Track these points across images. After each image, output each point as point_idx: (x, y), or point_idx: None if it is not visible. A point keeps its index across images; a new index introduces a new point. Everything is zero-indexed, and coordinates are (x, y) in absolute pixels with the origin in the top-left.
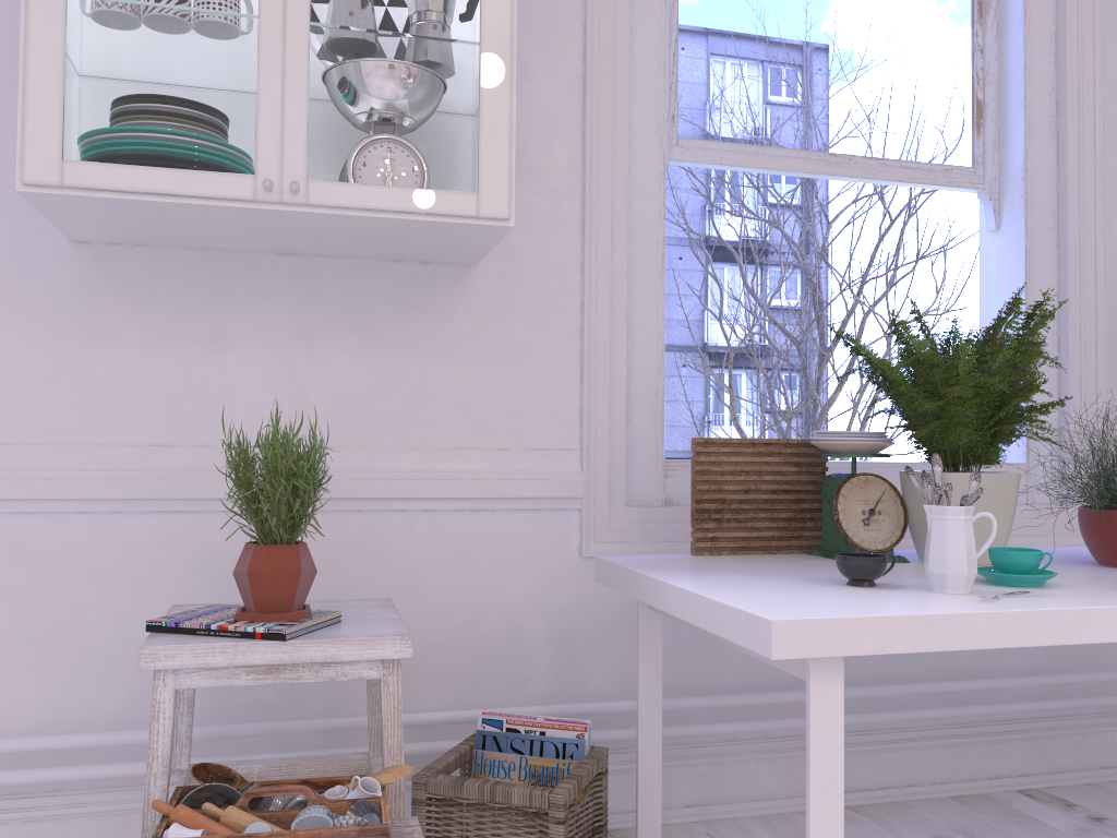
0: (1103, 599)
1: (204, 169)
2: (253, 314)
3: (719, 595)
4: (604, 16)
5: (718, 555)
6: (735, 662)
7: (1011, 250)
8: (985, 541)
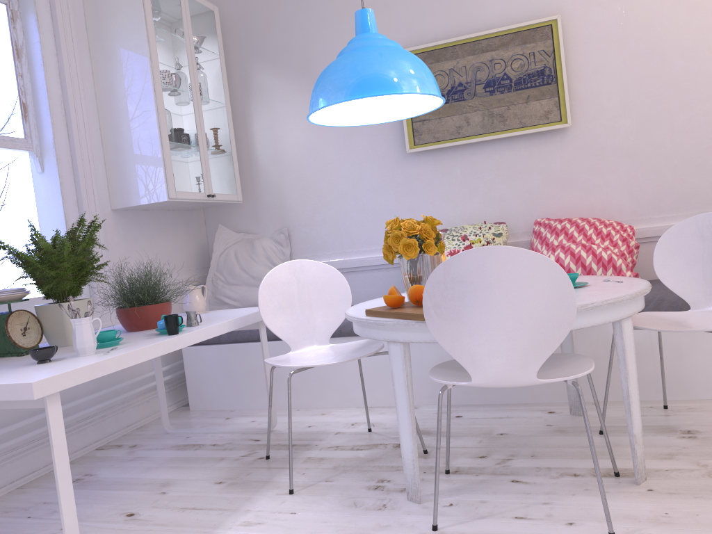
0: (146, 343)
1: None
2: None
3: None
4: None
5: None
6: None
7: (52, 183)
8: None
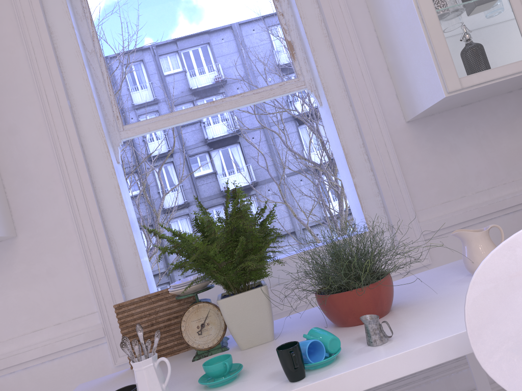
0: None
1: None
2: None
3: None
4: (47, 87)
5: None
6: None
7: (328, 115)
8: (256, 331)
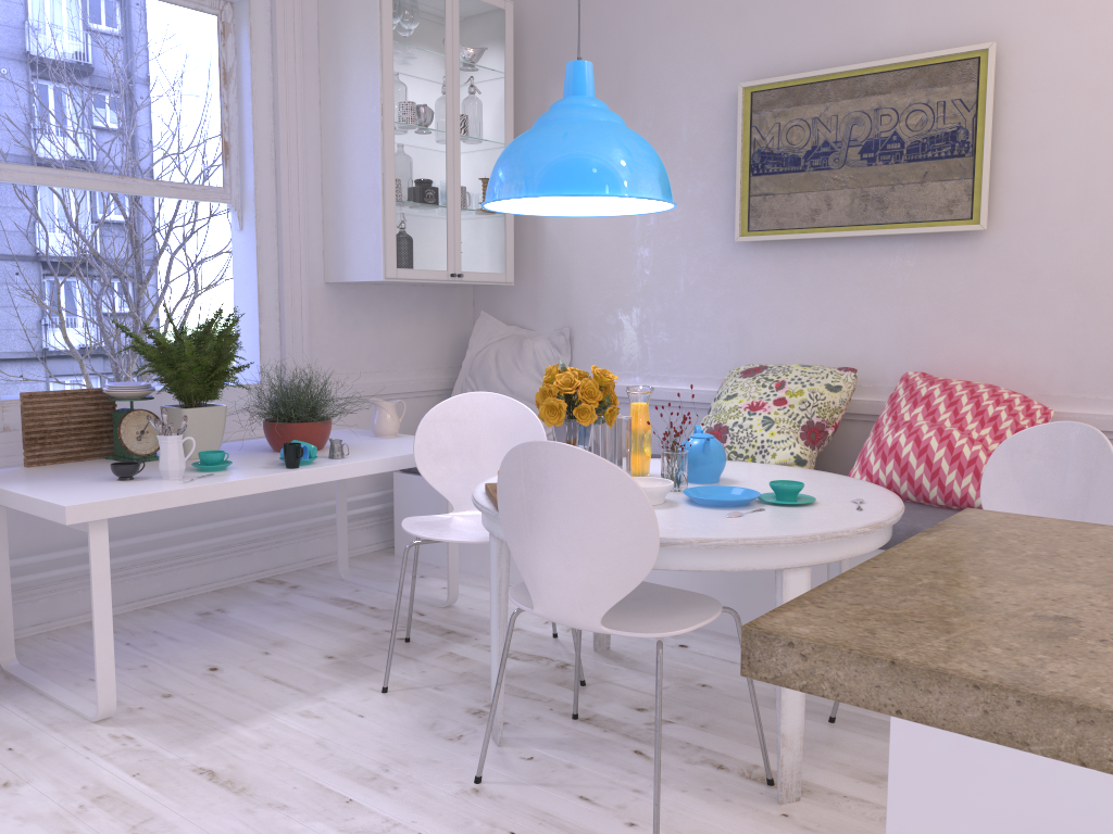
0: (246, 475)
1: None
2: None
3: (39, 495)
4: None
5: (44, 466)
6: (64, 530)
7: (249, 246)
8: (208, 444)
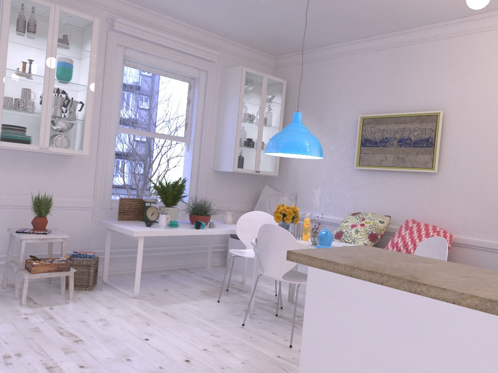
0: (183, 229)
1: (28, 144)
2: (21, 165)
3: (125, 227)
4: (106, 103)
5: (123, 220)
6: (123, 242)
7: (190, 156)
8: (172, 219)
